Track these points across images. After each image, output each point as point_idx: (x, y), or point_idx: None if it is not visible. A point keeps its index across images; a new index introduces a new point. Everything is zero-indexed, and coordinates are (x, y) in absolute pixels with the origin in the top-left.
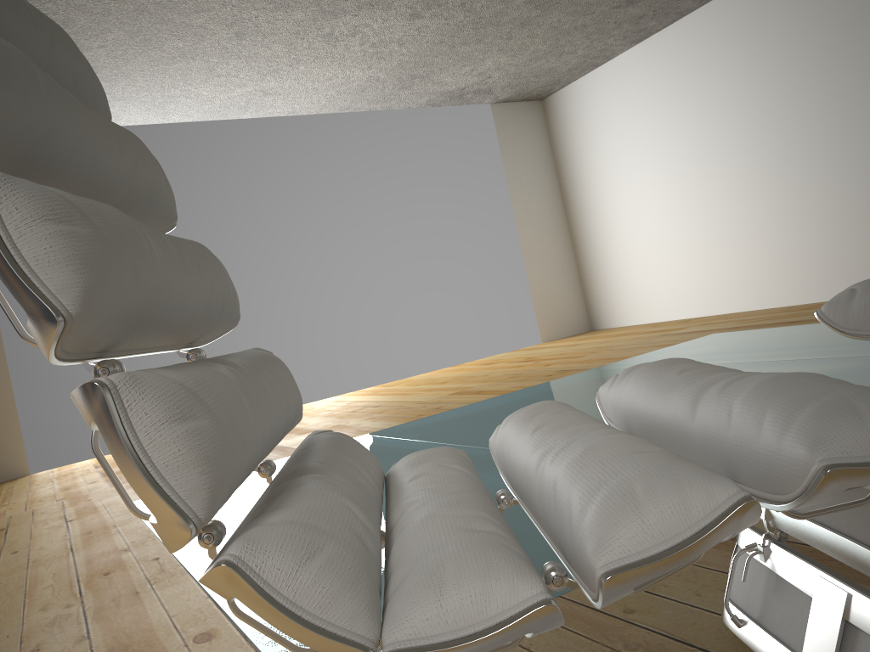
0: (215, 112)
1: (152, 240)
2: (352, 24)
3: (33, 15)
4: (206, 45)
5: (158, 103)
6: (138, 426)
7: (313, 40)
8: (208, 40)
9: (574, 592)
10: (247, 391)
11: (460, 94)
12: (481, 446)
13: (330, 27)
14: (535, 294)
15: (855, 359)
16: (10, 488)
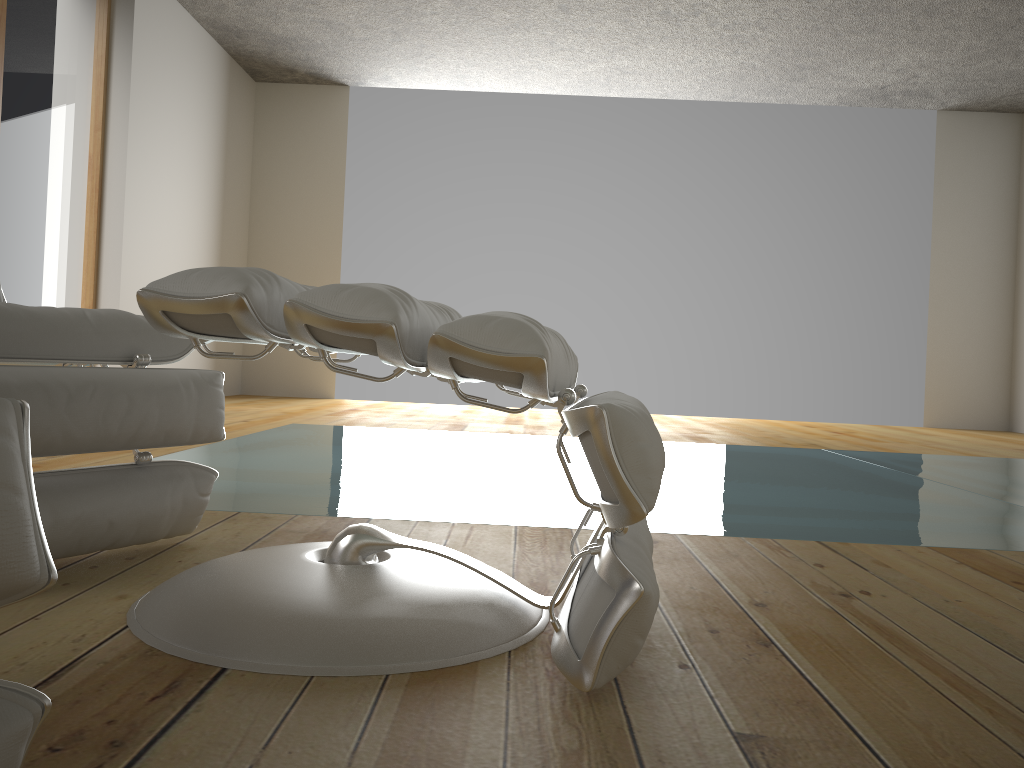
0: (576, 87)
1: None
2: (686, 2)
3: None
4: (534, 17)
5: (513, 73)
6: None
7: (649, 18)
8: (533, 12)
9: (207, 511)
10: None
11: (882, 94)
12: (520, 458)
13: (661, 5)
14: (932, 363)
15: (994, 503)
16: (299, 401)
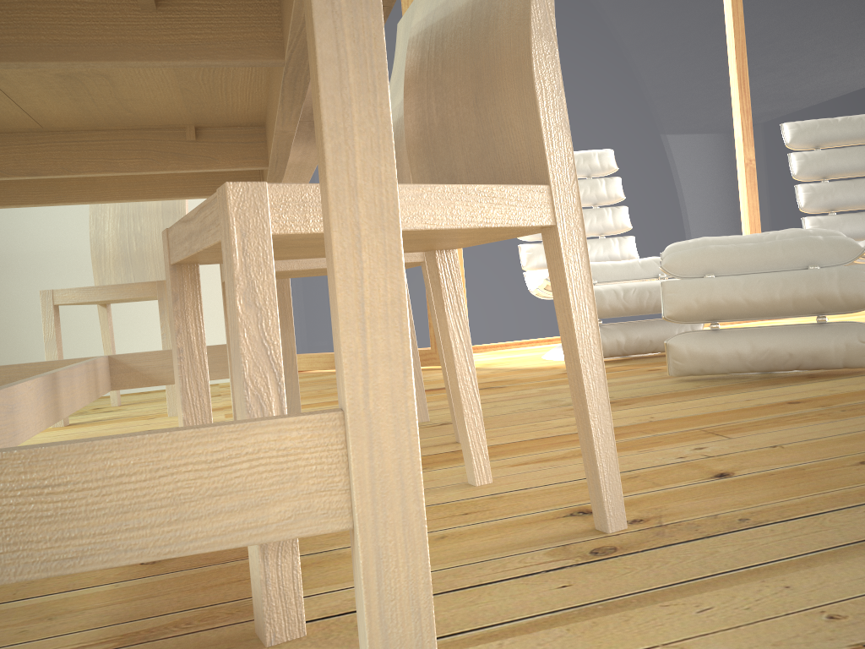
0: None
1: (841, 188)
2: None
3: (862, 123)
4: None
5: None
6: (805, 225)
7: None
8: None
9: None
10: (849, 221)
11: None
12: None
13: None
14: None
15: None
16: None
